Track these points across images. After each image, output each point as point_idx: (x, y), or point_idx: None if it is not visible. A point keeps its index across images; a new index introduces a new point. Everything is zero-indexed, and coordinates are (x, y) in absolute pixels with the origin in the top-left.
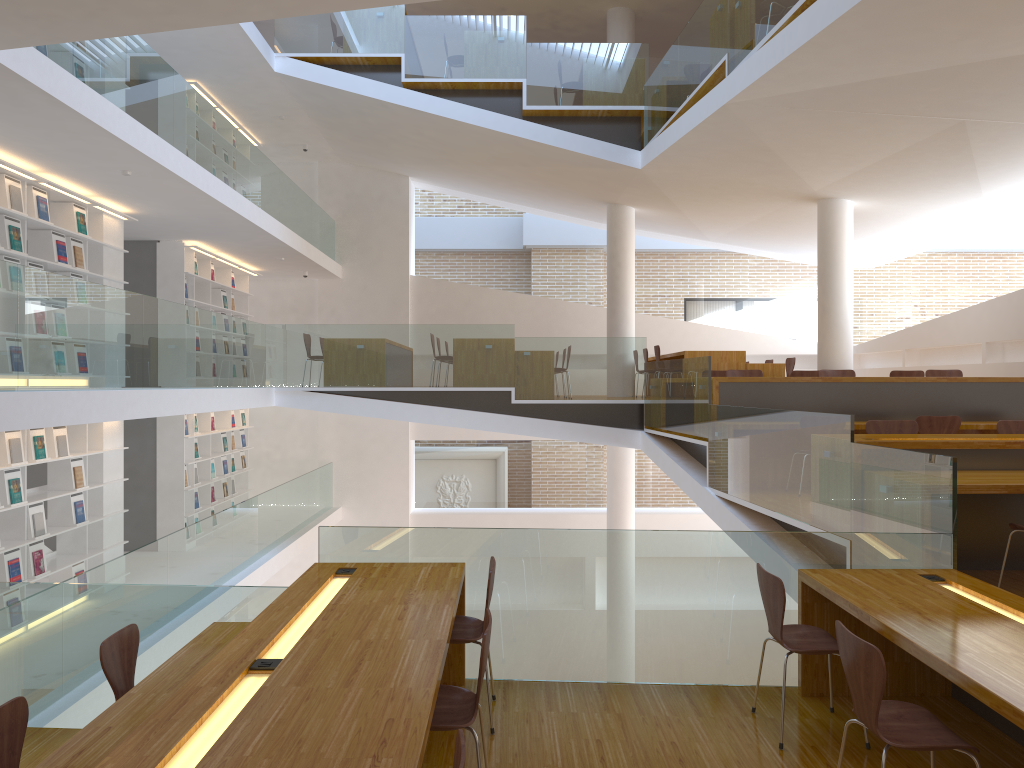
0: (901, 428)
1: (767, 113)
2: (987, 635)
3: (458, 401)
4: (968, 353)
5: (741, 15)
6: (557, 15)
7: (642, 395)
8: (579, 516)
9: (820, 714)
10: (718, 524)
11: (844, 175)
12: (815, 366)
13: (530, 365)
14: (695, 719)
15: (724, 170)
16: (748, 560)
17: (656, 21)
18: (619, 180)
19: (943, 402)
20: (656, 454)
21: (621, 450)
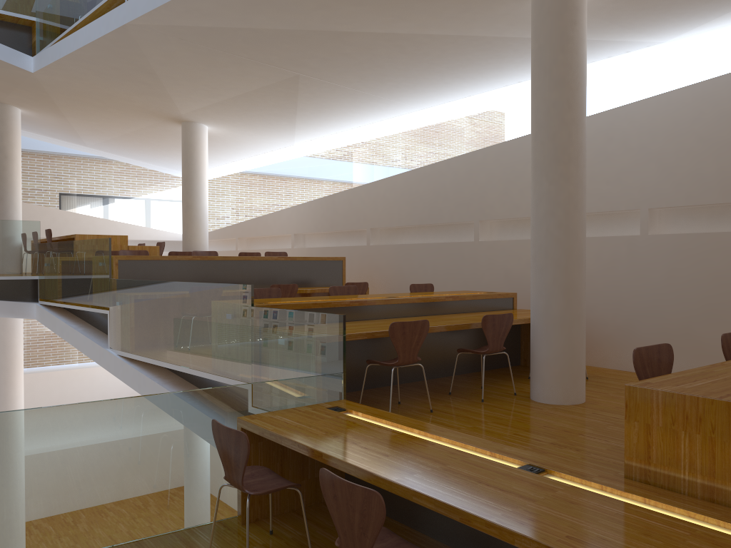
0: (270, 294)
1: (160, 40)
2: (413, 454)
3: None
4: (281, 241)
5: None
6: None
7: (37, 272)
8: None
9: (263, 539)
10: (121, 379)
11: (207, 104)
12: (171, 249)
13: None
14: None
15: (111, 86)
16: (194, 415)
17: None
18: (9, 80)
19: (282, 274)
20: (53, 323)
21: (10, 320)
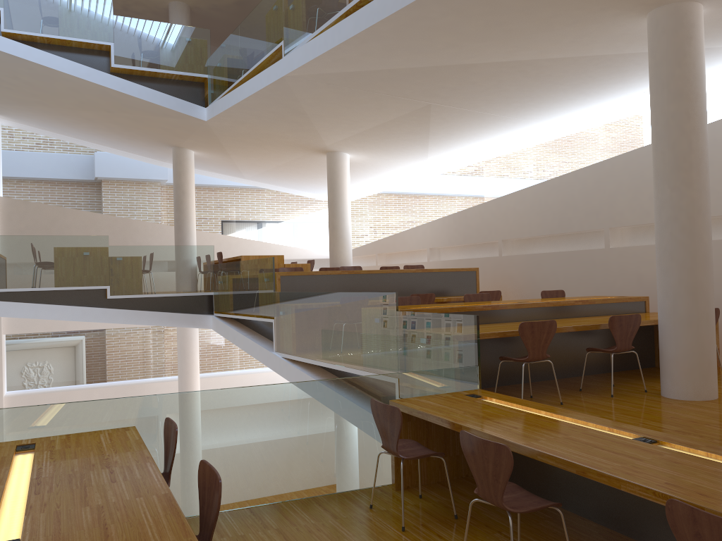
0: (411, 301)
1: (311, 86)
2: (539, 427)
3: (59, 298)
4: (417, 255)
5: (295, 14)
6: (129, 0)
7: (212, 288)
8: (153, 384)
9: (414, 501)
10: (286, 378)
11: (348, 136)
12: (317, 266)
13: (123, 268)
14: (334, 521)
15: (268, 126)
16: (355, 398)
17: (206, 16)
18: (187, 129)
19: (420, 285)
20: (227, 331)
21: (189, 331)
